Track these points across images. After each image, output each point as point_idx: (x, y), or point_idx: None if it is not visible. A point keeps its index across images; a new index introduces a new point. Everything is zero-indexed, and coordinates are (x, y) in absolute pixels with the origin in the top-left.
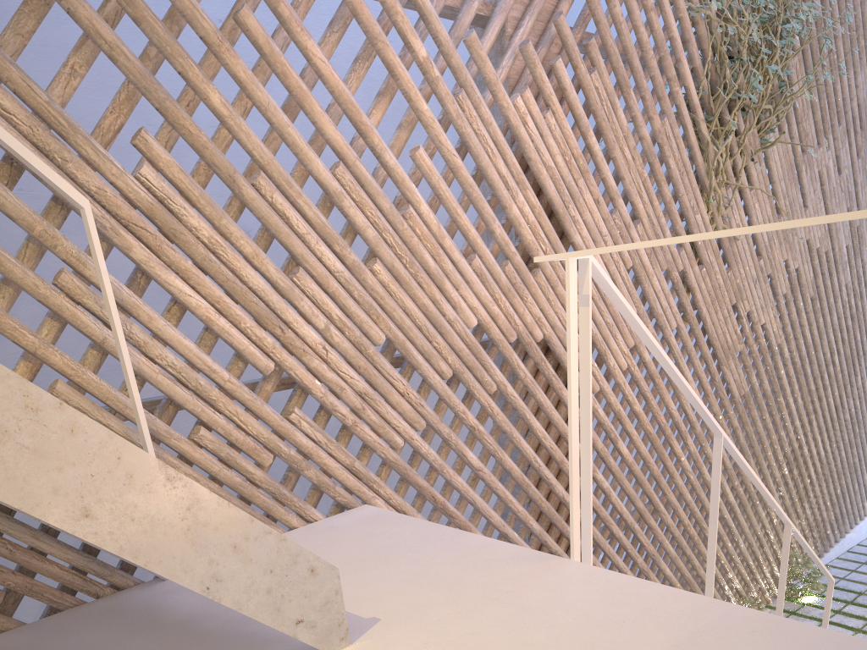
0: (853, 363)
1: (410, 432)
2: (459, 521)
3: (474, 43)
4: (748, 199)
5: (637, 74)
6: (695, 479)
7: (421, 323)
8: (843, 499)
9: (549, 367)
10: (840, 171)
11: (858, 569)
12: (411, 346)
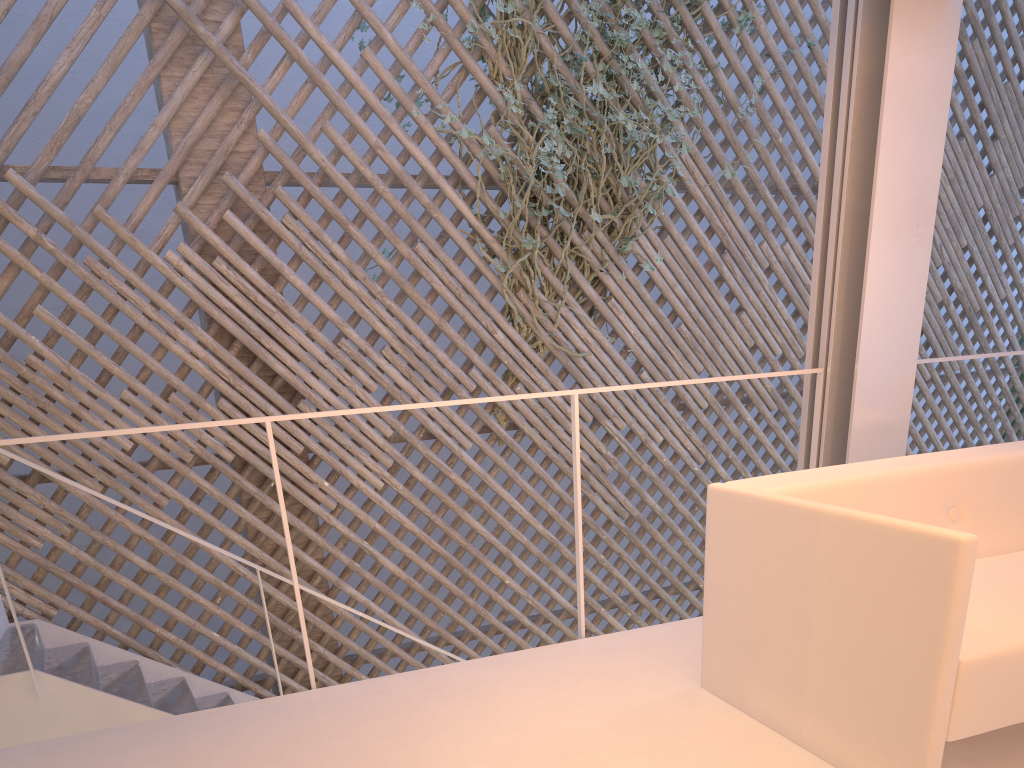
0: None
1: (49, 536)
2: (128, 616)
3: (100, 216)
4: (603, 311)
5: (362, 210)
6: (536, 604)
7: (55, 448)
8: None
9: (246, 486)
10: None
11: None
12: (45, 466)
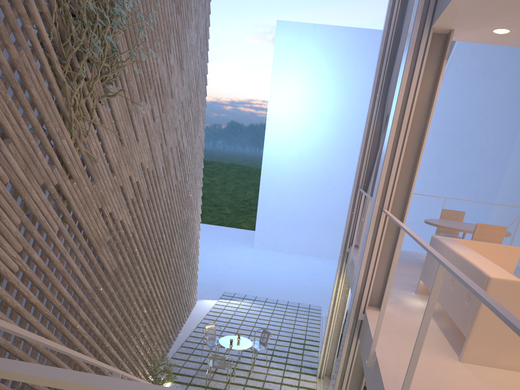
0: (172, 237)
1: None
2: None
3: None
4: (101, 131)
5: None
6: (89, 337)
7: None
8: (175, 315)
9: None
10: (154, 119)
11: (189, 359)
12: None
